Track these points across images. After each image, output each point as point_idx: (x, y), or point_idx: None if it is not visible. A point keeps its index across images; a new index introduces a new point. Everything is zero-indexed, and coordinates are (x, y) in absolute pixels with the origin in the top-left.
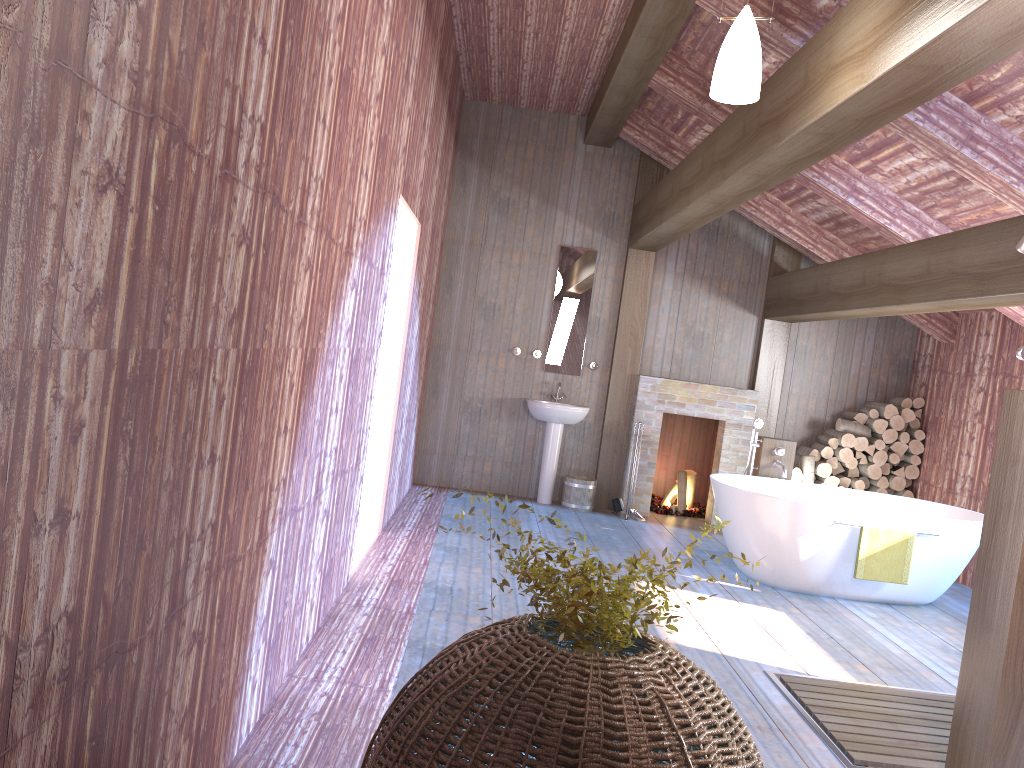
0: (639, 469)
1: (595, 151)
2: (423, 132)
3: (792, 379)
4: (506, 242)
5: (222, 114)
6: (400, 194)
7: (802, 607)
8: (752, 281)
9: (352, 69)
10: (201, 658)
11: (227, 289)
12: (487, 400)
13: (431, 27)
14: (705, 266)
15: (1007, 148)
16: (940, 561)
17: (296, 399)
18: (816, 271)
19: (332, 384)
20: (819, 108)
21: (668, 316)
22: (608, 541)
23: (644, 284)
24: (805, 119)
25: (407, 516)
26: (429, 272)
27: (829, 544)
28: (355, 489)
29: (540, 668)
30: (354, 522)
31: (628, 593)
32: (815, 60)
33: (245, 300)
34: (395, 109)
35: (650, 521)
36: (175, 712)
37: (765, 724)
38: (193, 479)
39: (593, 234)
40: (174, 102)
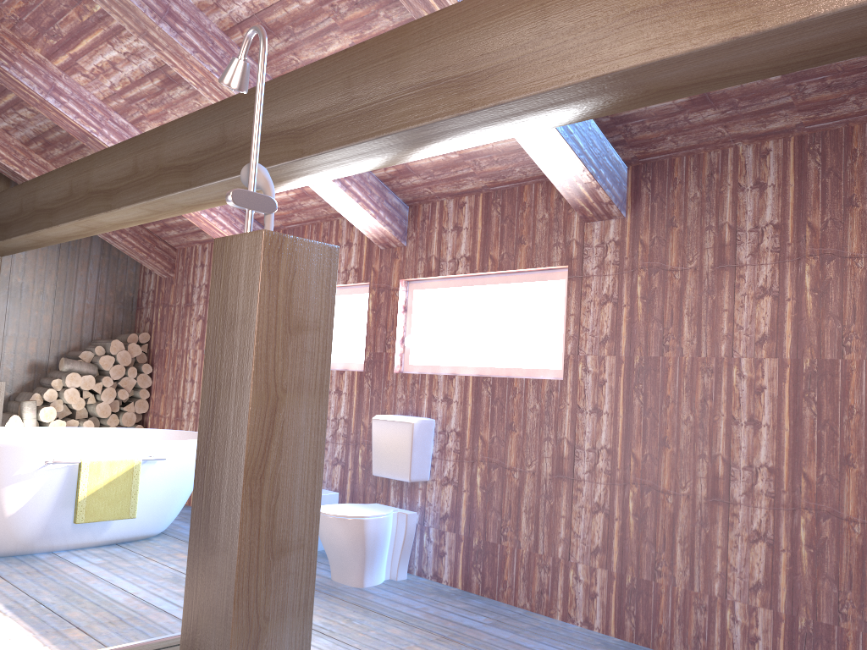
0: None
1: None
2: None
3: (7, 319)
4: None
5: None
6: None
7: (9, 573)
8: None
9: None
10: None
11: None
12: None
13: None
14: None
15: (206, 34)
16: (169, 486)
17: None
18: (21, 190)
19: None
20: None
21: None
22: None
23: None
24: None
25: None
26: None
27: (42, 490)
28: None
29: None
30: None
31: None
32: None
33: None
34: None
35: None
36: None
37: None
38: None
39: None
40: None
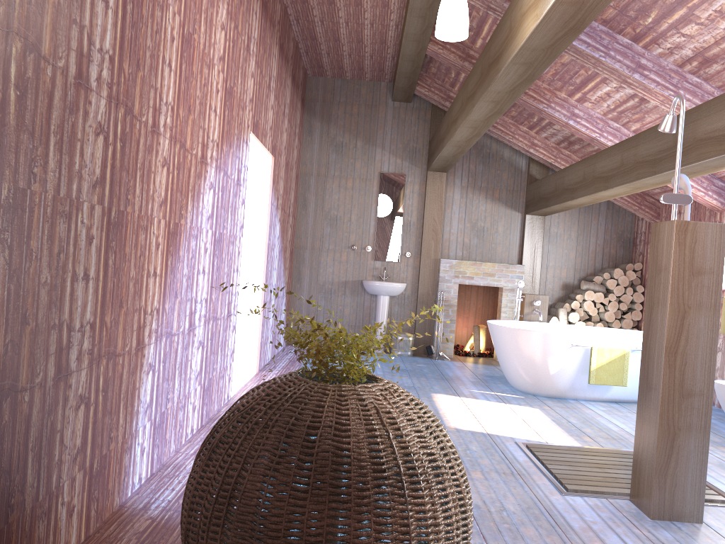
0: (444, 324)
1: (400, 106)
2: (269, 92)
3: (548, 256)
4: (342, 172)
5: (72, 42)
6: (251, 131)
7: (552, 405)
8: (516, 189)
9: (193, 34)
10: (89, 416)
11: (89, 162)
12: (335, 283)
13: (268, 19)
14: (482, 180)
15: (665, 71)
16: None
17: (163, 255)
18: (555, 176)
19: (197, 252)
20: (517, 44)
21: (458, 217)
22: (420, 372)
23: (440, 195)
24: (510, 53)
25: (279, 362)
26: (286, 193)
27: (570, 361)
28: (228, 334)
29: (297, 393)
30: (230, 357)
31: (360, 345)
32: (514, 13)
33: (106, 174)
34: (239, 70)
35: (453, 360)
36: (68, 447)
37: (509, 471)
38: (69, 287)
39: (402, 163)
40: (27, 25)
